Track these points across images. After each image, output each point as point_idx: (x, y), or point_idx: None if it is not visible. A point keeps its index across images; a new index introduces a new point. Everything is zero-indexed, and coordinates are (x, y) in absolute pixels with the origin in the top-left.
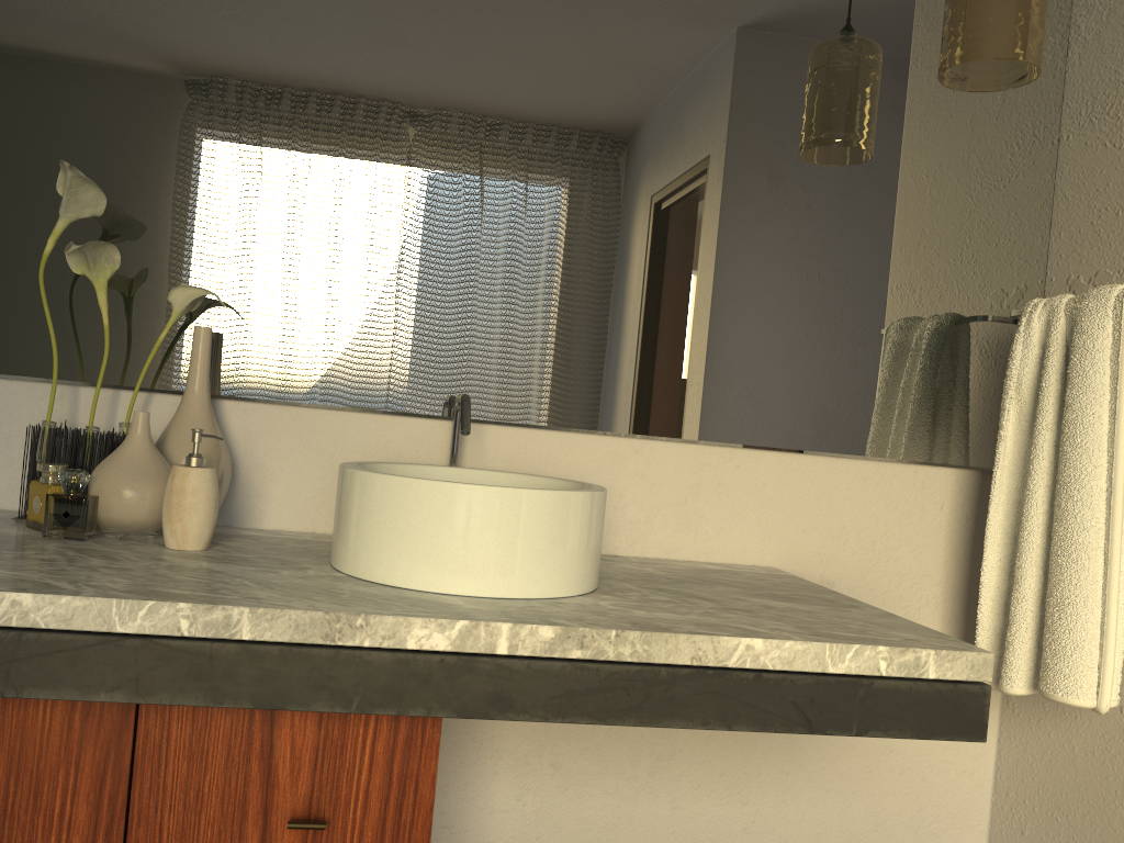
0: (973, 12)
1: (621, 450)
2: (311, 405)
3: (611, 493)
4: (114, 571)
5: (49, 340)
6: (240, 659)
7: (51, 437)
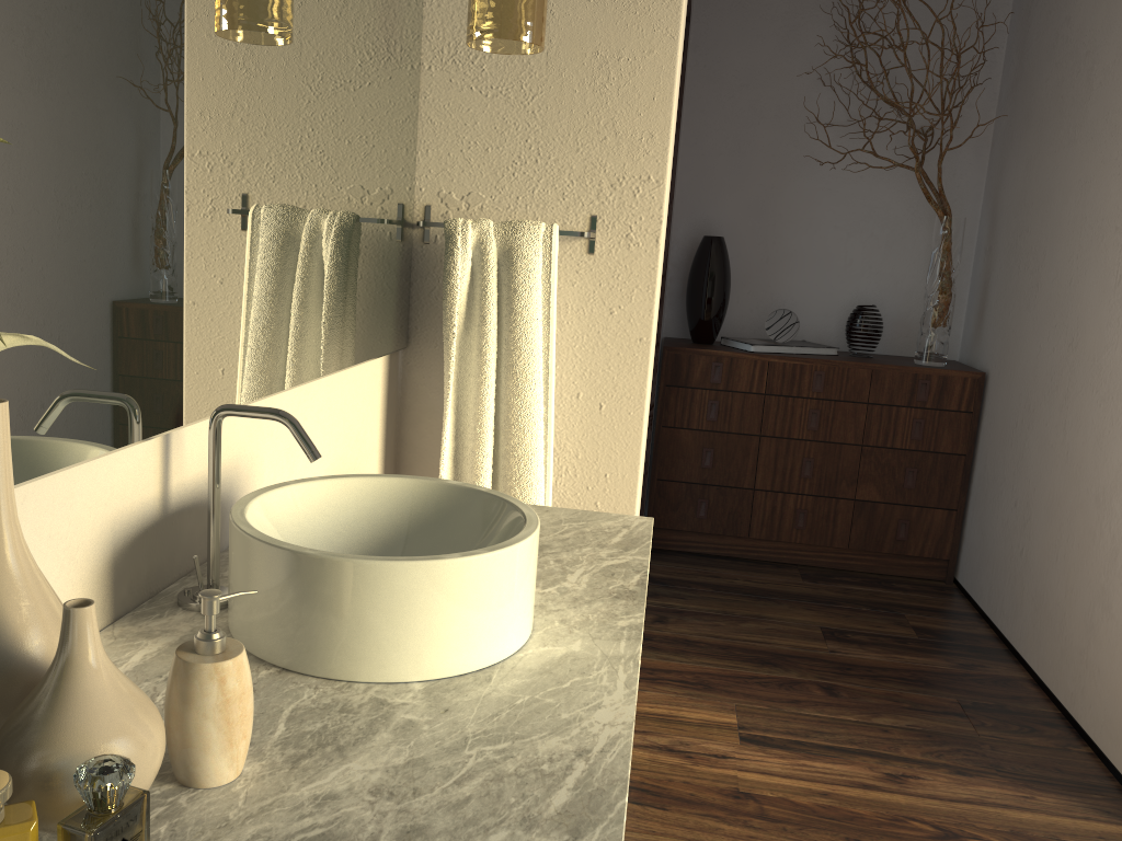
0: None
1: None
2: (53, 473)
3: (257, 461)
4: (431, 840)
5: None
6: None
7: None
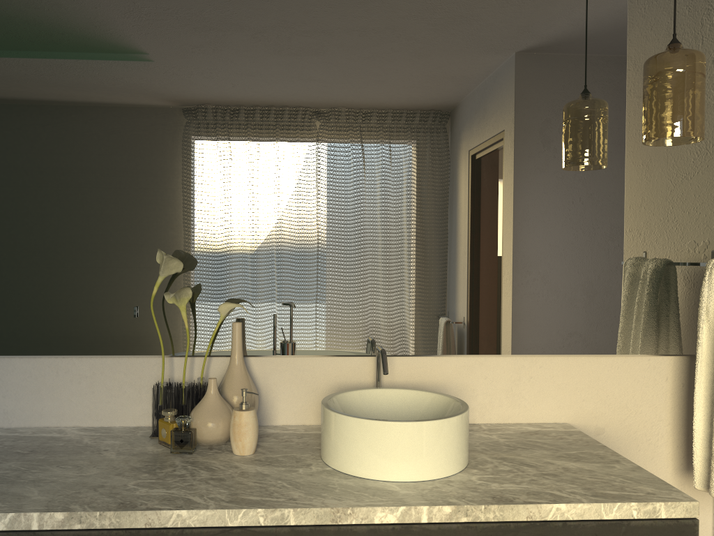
0: (659, 109)
1: (472, 363)
2: (296, 356)
3: (468, 388)
4: (217, 482)
5: (156, 335)
6: (290, 535)
7: (164, 391)
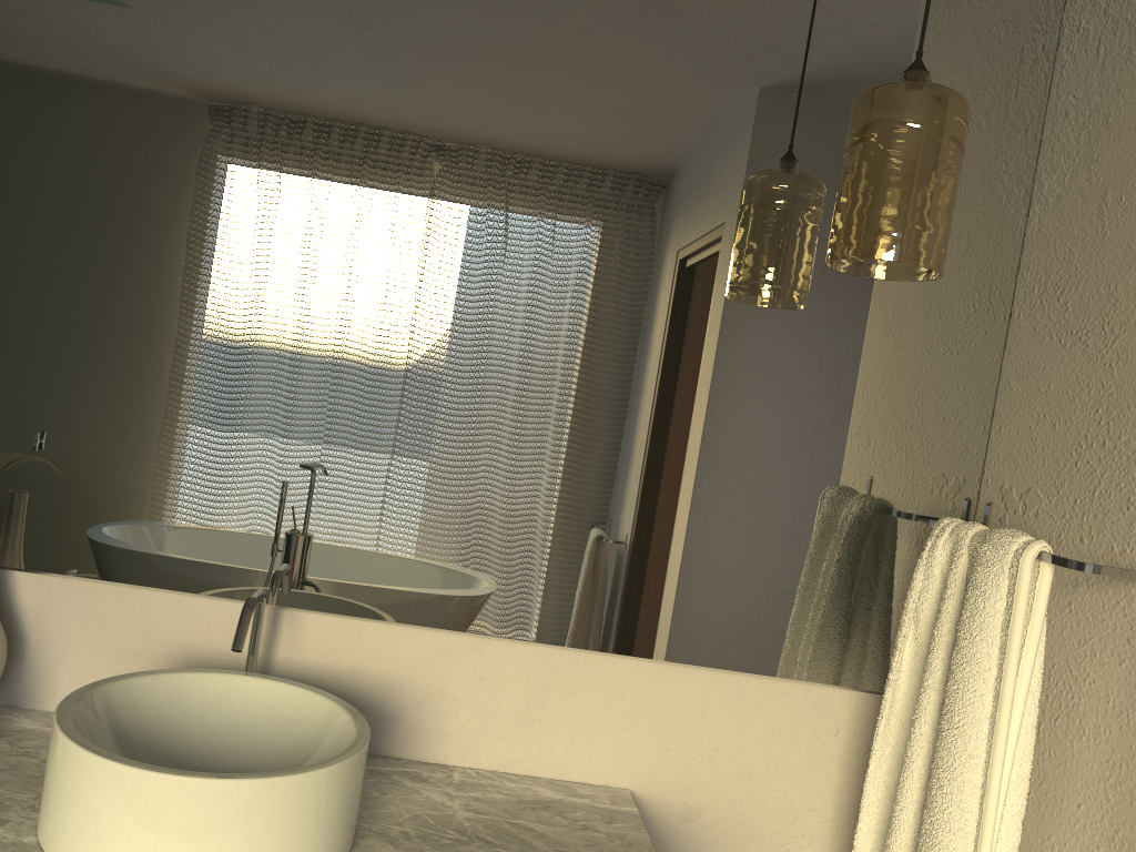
0: (859, 199)
1: (458, 648)
2: (107, 582)
3: (444, 695)
4: None
5: None
6: None
7: None
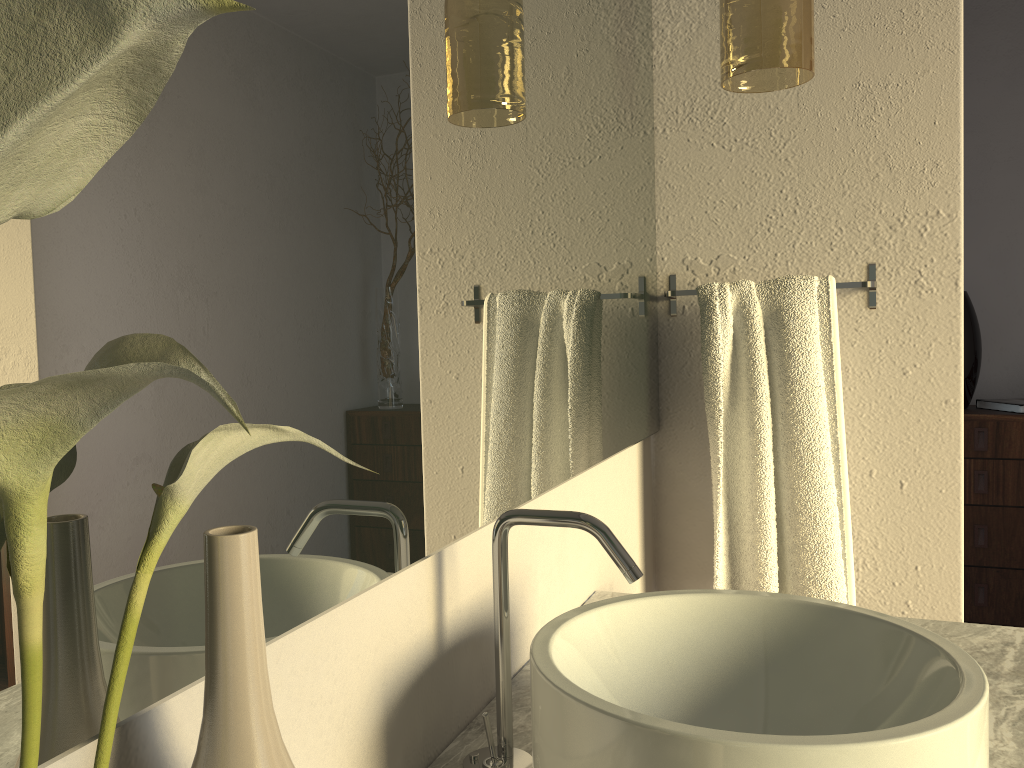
0: (789, 18)
1: None
2: (314, 618)
3: (530, 573)
4: None
5: None
6: None
7: None
